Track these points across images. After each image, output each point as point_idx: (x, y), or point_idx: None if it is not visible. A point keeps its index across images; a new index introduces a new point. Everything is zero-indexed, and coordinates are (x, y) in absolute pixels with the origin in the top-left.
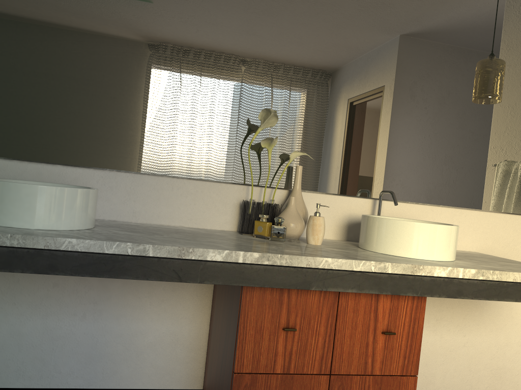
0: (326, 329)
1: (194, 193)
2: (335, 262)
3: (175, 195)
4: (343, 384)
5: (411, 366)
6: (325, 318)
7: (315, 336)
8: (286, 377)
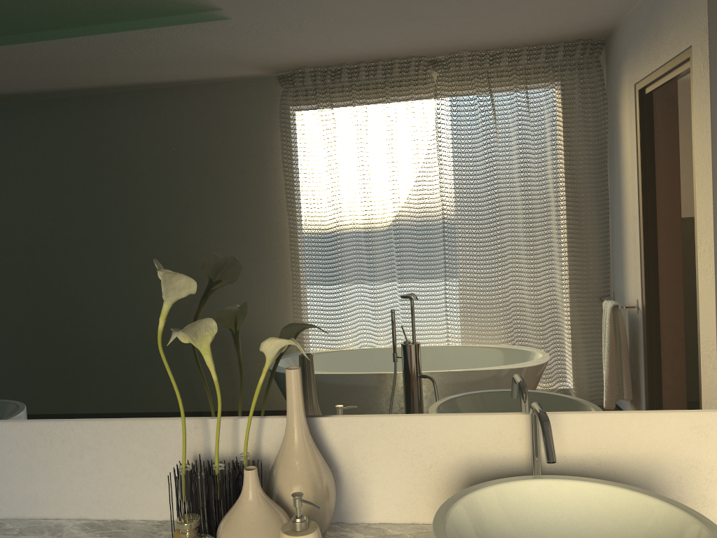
0: None
1: (96, 447)
2: None
3: (60, 455)
4: None
5: None
6: None
7: None
8: None
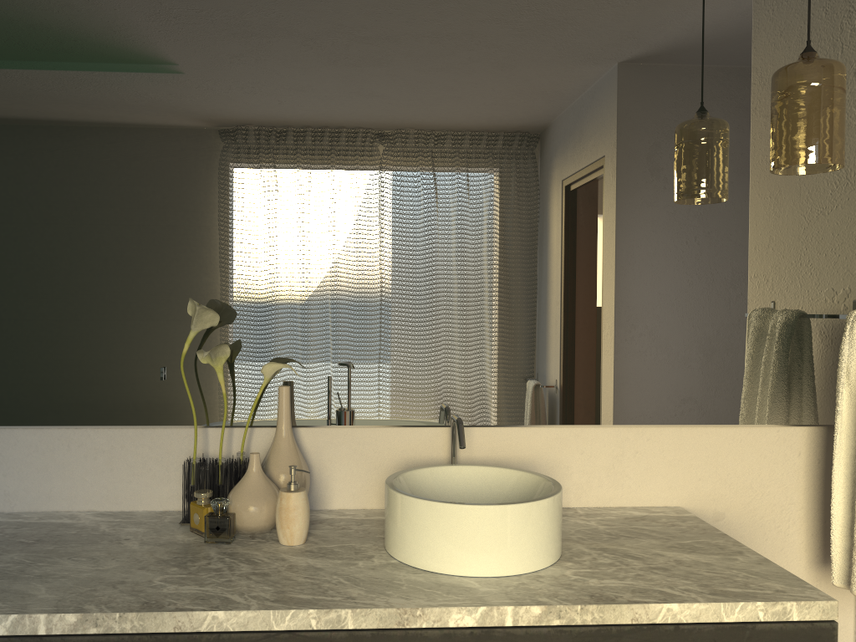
0: None
1: (109, 451)
2: (232, 618)
3: (75, 457)
4: None
5: None
6: None
7: None
8: None
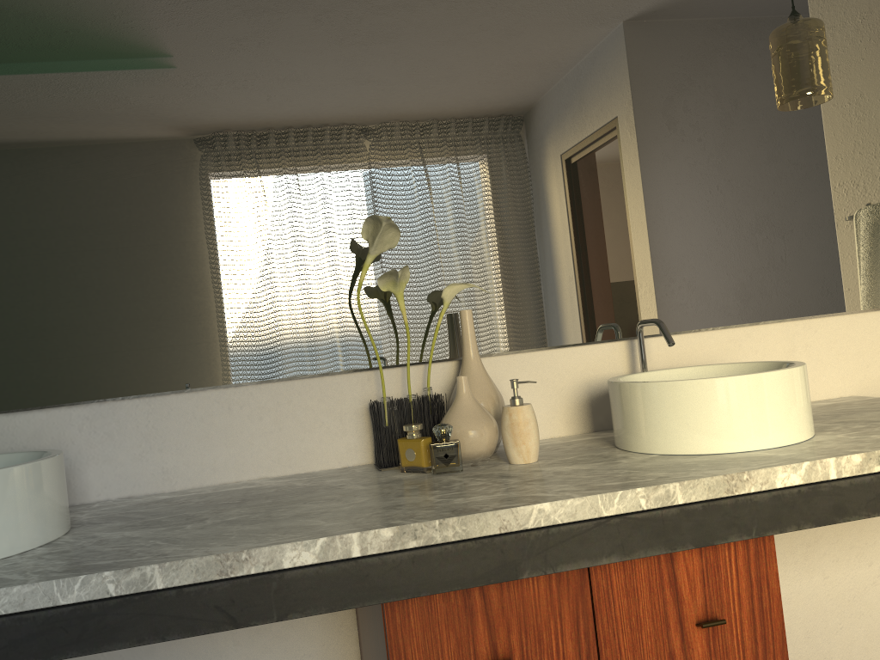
0: (579, 645)
1: (275, 408)
2: (559, 509)
3: (238, 420)
4: None
5: None
6: (570, 621)
7: None
8: None
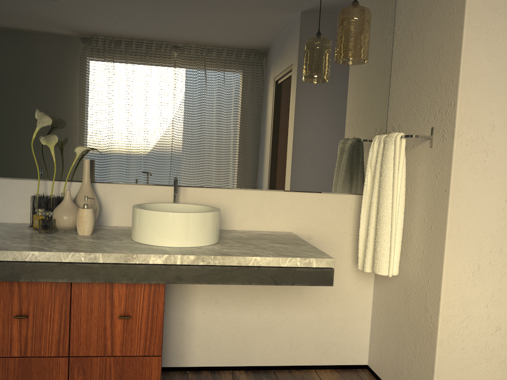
0: (61, 316)
1: None
2: (42, 255)
3: None
4: (83, 365)
5: (154, 347)
6: (59, 305)
7: (50, 322)
8: (23, 359)
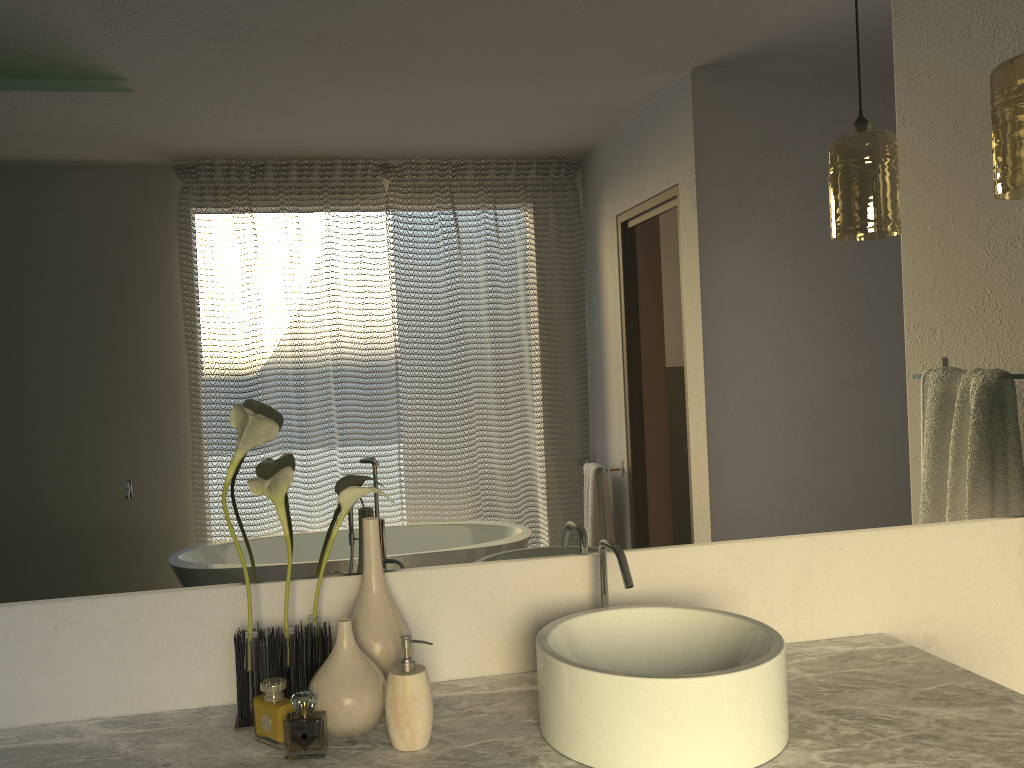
0: None
1: (116, 629)
2: None
3: (66, 642)
4: None
5: None
6: None
7: None
8: None
